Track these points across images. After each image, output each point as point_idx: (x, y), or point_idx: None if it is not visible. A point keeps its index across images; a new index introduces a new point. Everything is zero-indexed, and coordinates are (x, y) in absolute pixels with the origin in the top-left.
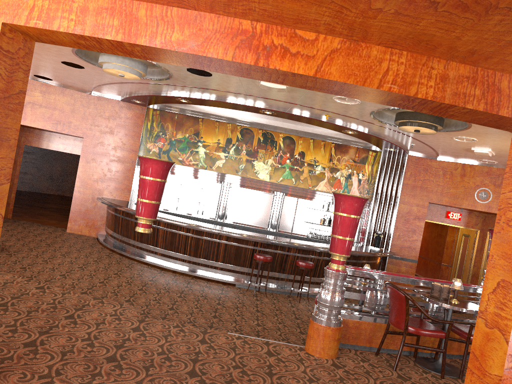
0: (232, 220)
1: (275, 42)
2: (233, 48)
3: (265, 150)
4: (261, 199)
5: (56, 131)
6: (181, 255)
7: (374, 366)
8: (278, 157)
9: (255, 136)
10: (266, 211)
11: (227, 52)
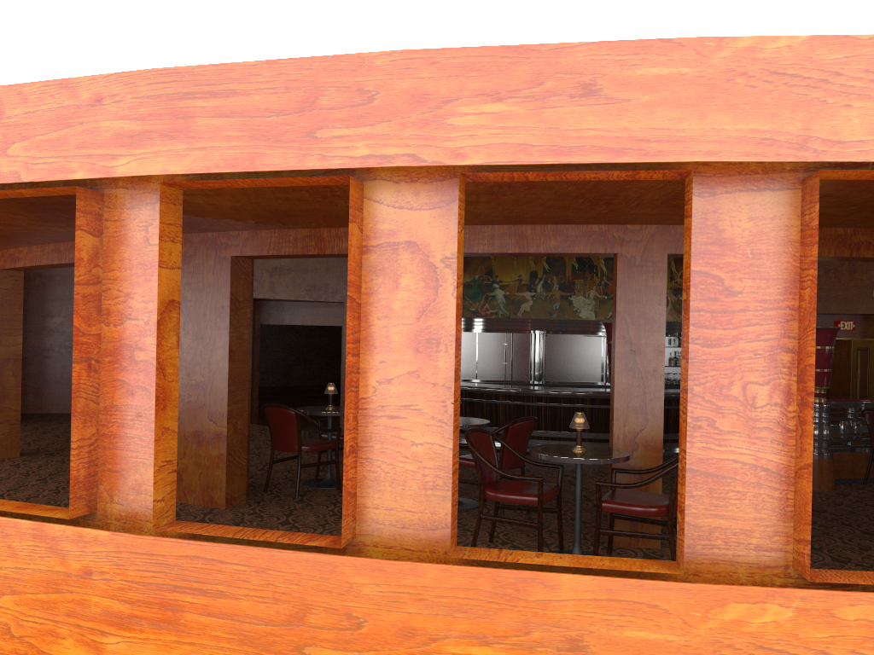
0: (553, 380)
1: (861, 239)
2: (834, 247)
3: (583, 279)
4: (586, 345)
5: (312, 300)
6: (534, 431)
7: (873, 491)
8: (602, 285)
9: (567, 263)
10: (596, 360)
11: (830, 251)
